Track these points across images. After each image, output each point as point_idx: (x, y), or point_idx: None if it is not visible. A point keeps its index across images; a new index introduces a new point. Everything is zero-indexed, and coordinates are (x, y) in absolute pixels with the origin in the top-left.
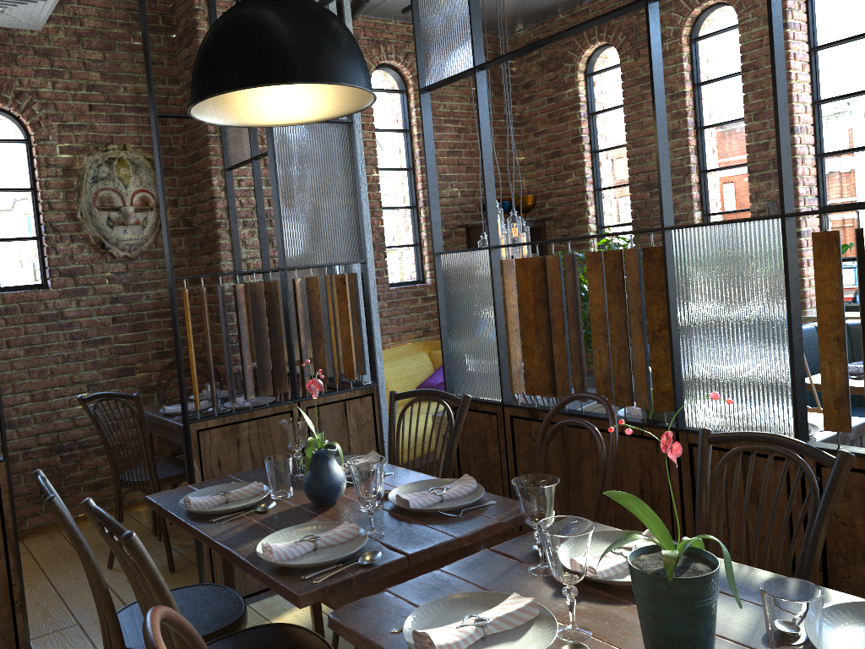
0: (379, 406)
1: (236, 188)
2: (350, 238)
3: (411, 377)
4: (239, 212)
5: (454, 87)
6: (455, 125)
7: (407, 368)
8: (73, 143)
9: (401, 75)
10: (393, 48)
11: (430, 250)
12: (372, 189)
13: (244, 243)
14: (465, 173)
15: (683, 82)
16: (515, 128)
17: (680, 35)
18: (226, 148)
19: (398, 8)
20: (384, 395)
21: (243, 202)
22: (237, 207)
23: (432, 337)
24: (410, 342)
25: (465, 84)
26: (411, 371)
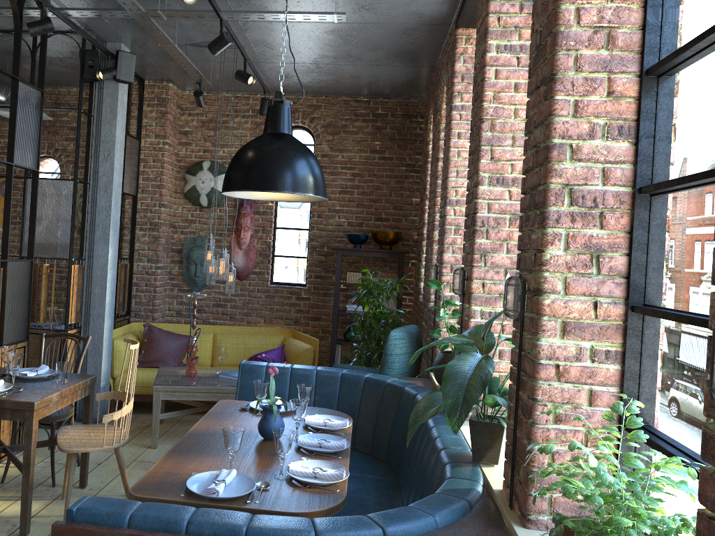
0: (64, 343)
1: (139, 207)
2: (64, 245)
3: (248, 349)
4: (138, 221)
5: (355, 142)
6: (351, 171)
7: (249, 342)
8: (78, 175)
9: (312, 133)
10: (300, 115)
11: (309, 263)
12: (265, 214)
13: (139, 240)
14: (356, 208)
15: (438, 150)
16: (417, 175)
17: (440, 109)
18: (136, 183)
19: (294, 88)
20: (102, 341)
21: (142, 216)
22: (137, 218)
23: (300, 327)
24: (279, 327)
25: (366, 139)
26: (251, 345)
